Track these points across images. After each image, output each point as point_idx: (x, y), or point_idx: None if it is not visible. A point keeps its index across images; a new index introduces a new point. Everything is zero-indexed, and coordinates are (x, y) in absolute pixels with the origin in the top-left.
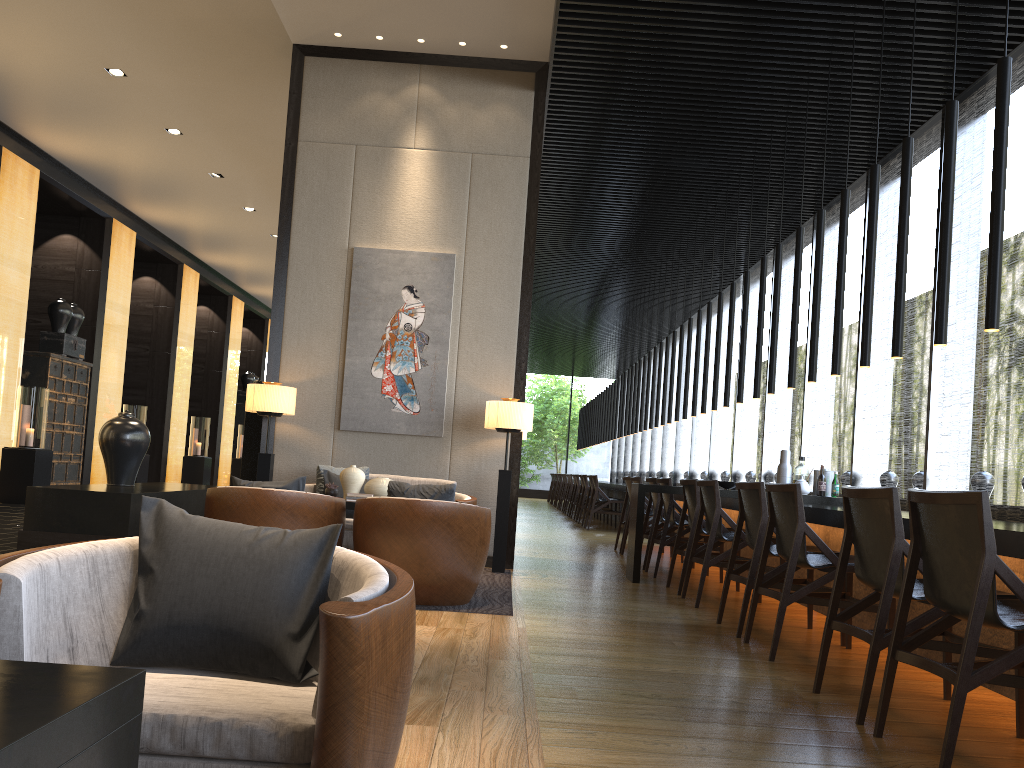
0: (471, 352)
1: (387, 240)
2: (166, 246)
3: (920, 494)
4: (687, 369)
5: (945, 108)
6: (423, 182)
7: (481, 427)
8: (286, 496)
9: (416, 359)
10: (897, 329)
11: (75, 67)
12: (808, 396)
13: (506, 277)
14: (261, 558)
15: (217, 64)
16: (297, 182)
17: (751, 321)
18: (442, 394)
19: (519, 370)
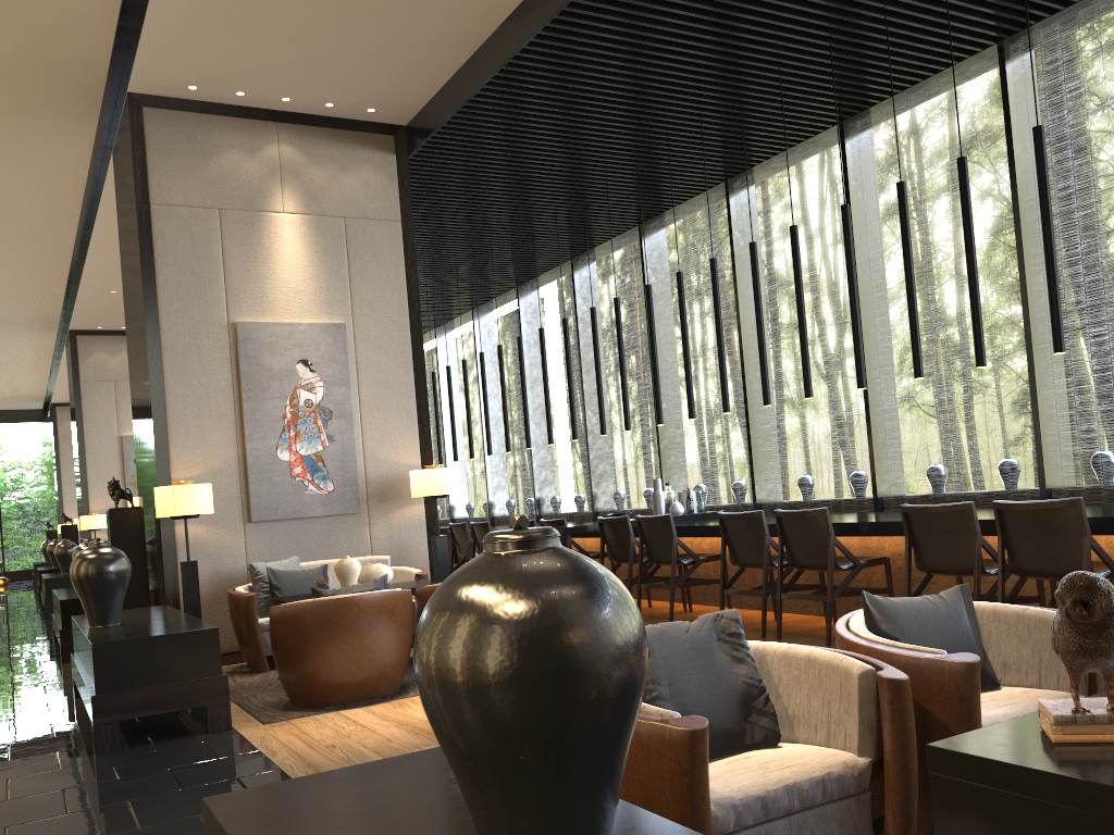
0: (374, 422)
1: (270, 312)
2: None
3: (1024, 504)
4: (468, 410)
5: (728, 180)
6: (299, 248)
7: (396, 497)
8: (386, 596)
9: (322, 436)
10: (808, 376)
11: None
12: (590, 424)
13: (397, 343)
14: (947, 615)
15: None
16: (157, 251)
17: (490, 355)
18: (354, 469)
19: (423, 435)
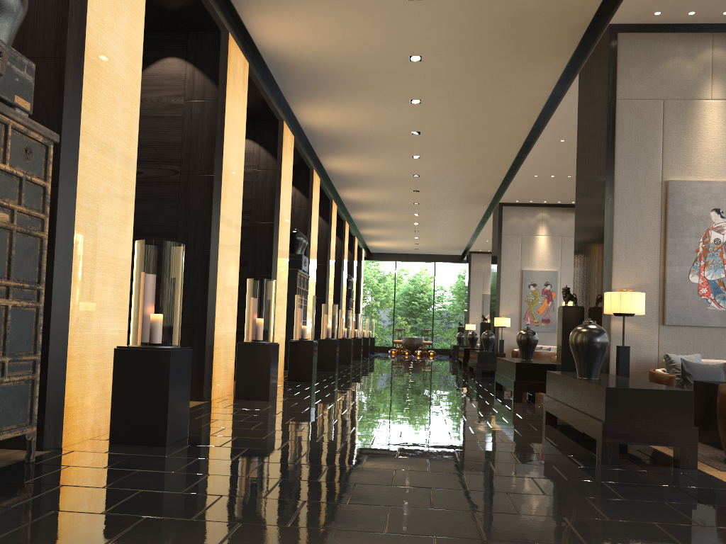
0: None
1: (693, 173)
2: (327, 187)
3: None
4: None
5: None
6: (720, 125)
7: None
8: None
9: (725, 266)
10: None
11: (386, 56)
12: None
13: None
14: None
15: (504, 46)
16: (617, 131)
17: None
18: None
19: None
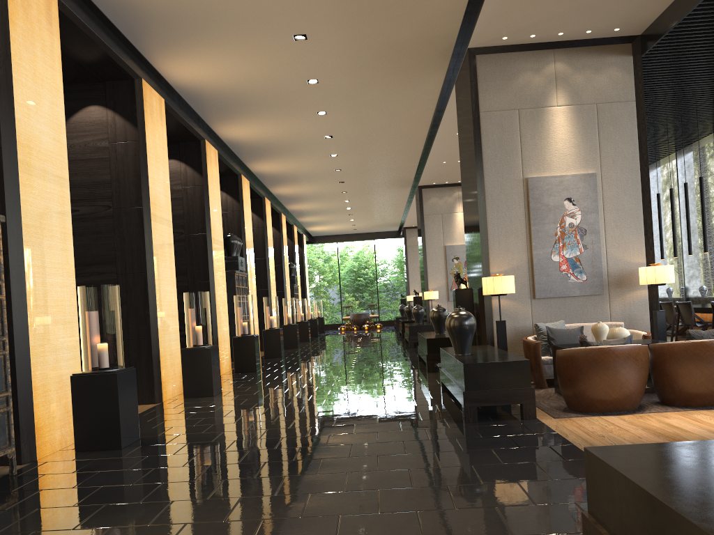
0: (614, 236)
1: (548, 169)
2: (258, 187)
3: None
4: (673, 223)
5: None
6: (566, 128)
7: (627, 284)
8: (631, 348)
9: (579, 245)
10: None
11: (286, 82)
12: None
13: (630, 183)
14: None
15: (388, 67)
16: (483, 140)
17: (689, 183)
18: (600, 266)
19: (647, 243)
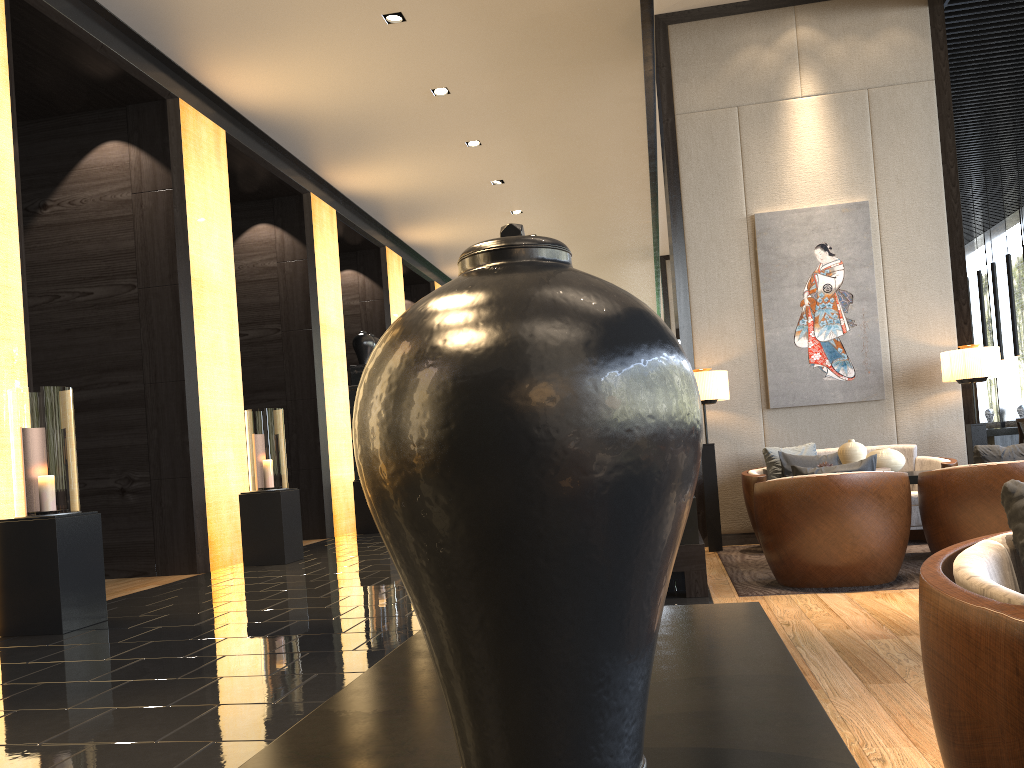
0: (901, 303)
1: (788, 200)
2: (421, 266)
3: None
4: None
5: None
6: (817, 131)
7: (926, 382)
8: (870, 478)
9: (842, 321)
10: None
11: (402, 95)
12: None
13: (928, 215)
14: None
15: (547, 59)
16: (681, 158)
17: None
18: (877, 353)
19: (960, 314)
